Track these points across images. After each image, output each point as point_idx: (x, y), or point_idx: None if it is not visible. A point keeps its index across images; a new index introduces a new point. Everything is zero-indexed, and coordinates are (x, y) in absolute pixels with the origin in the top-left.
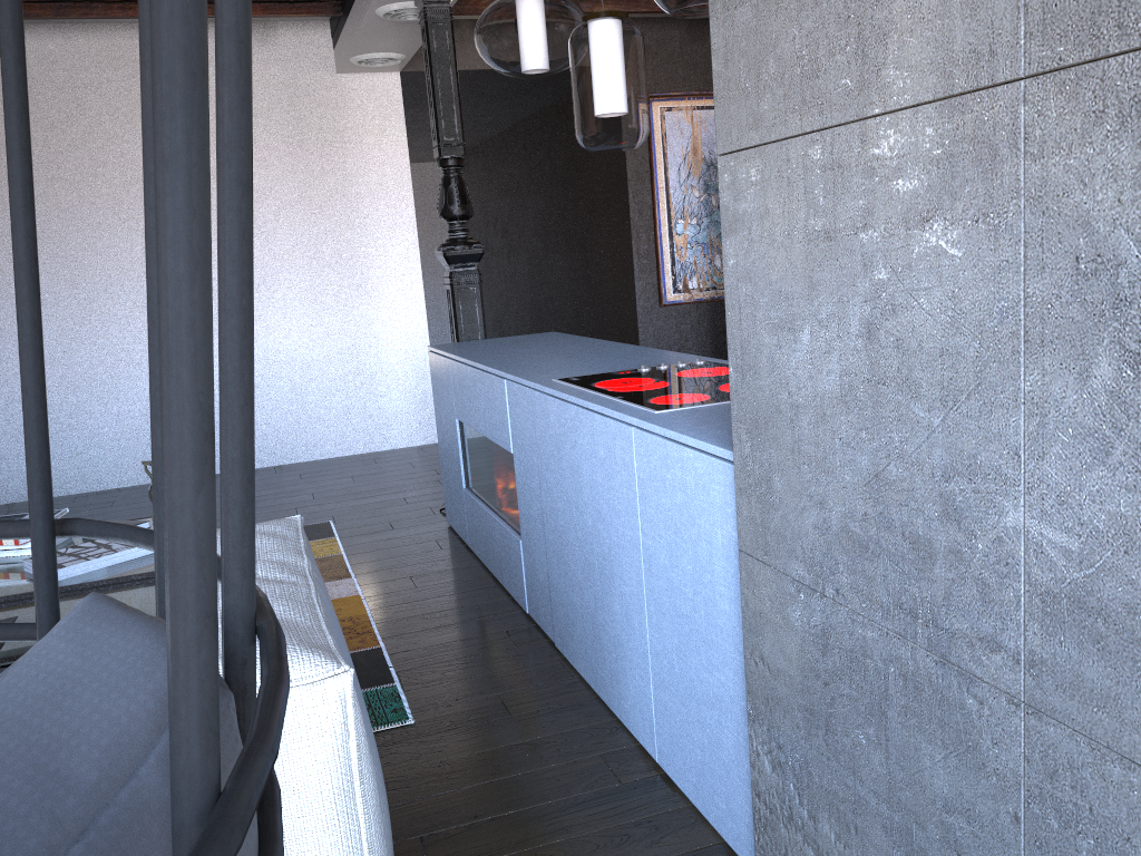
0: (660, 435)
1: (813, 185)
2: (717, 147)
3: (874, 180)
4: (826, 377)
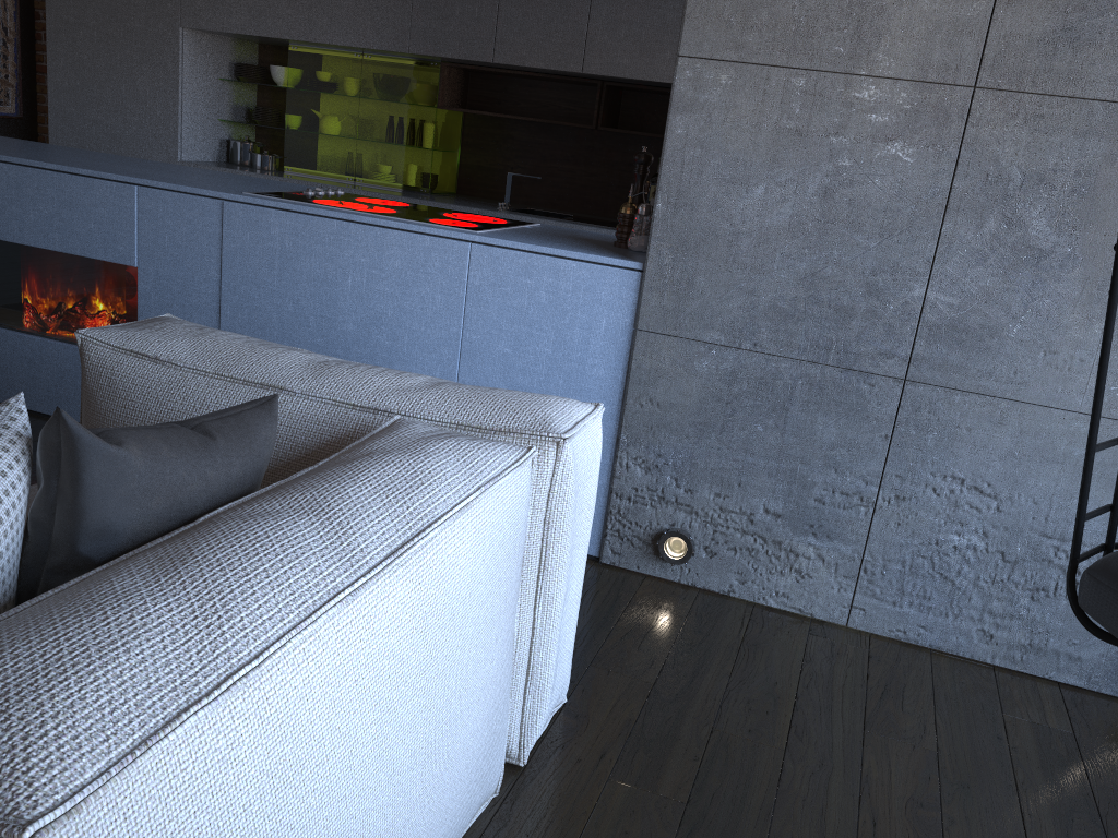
0: (515, 250)
1: (791, 100)
2: (680, 50)
3: (851, 110)
4: (775, 216)
